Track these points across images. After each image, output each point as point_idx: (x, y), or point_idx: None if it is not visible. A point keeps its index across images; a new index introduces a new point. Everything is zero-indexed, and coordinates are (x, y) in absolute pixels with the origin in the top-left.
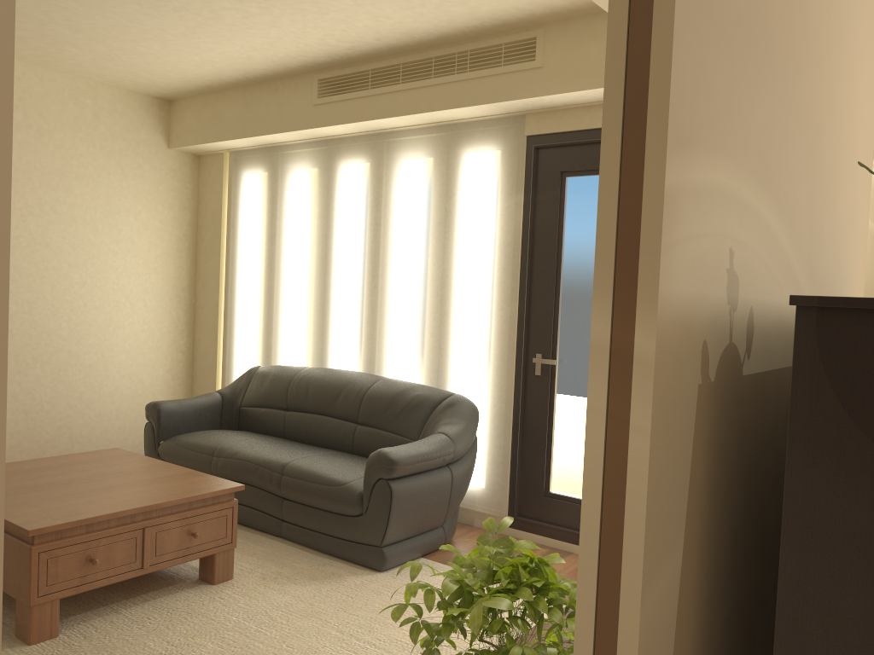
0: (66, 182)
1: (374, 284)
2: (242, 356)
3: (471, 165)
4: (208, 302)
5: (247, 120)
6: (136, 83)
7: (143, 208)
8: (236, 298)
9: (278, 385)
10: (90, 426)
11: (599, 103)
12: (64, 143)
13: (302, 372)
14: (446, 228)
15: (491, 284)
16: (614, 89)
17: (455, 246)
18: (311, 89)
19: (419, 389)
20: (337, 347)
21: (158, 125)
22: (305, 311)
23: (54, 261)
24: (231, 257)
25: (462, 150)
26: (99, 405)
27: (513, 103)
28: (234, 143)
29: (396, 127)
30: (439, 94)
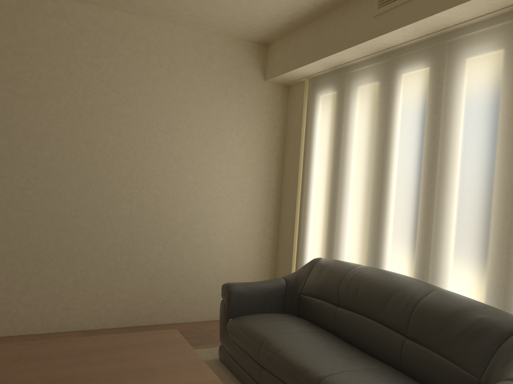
0: (186, 108)
1: (430, 187)
2: (311, 246)
3: None
4: (289, 200)
5: (318, 45)
6: (238, 28)
7: (243, 127)
8: (308, 198)
9: (331, 280)
10: (196, 292)
11: None
12: (186, 78)
13: (354, 270)
14: None
15: None
16: None
17: None
18: (372, 2)
19: (483, 311)
20: (390, 248)
21: (257, 63)
22: (362, 211)
23: (175, 166)
24: (306, 164)
25: None
26: (204, 276)
27: None
28: (309, 69)
29: (460, 23)
30: None
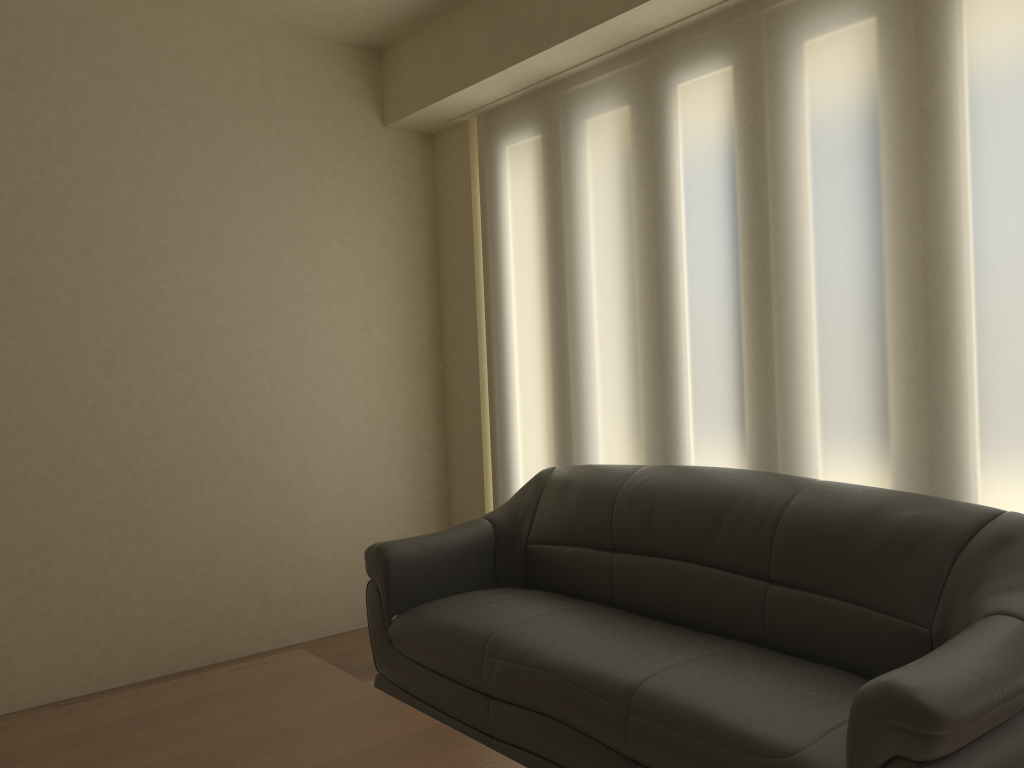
0: (227, 190)
1: (763, 295)
2: (523, 450)
3: None
4: (463, 366)
5: (501, 40)
6: (322, 16)
7: (352, 224)
8: (506, 355)
9: (593, 504)
10: (293, 580)
11: None
12: (220, 128)
13: (636, 476)
14: (929, 152)
15: None
16: None
17: (955, 186)
18: None
19: (909, 504)
20: (695, 424)
21: (364, 91)
22: (626, 364)
23: (218, 318)
24: (493, 287)
25: None
26: (306, 545)
27: None
28: (482, 92)
29: None
30: None
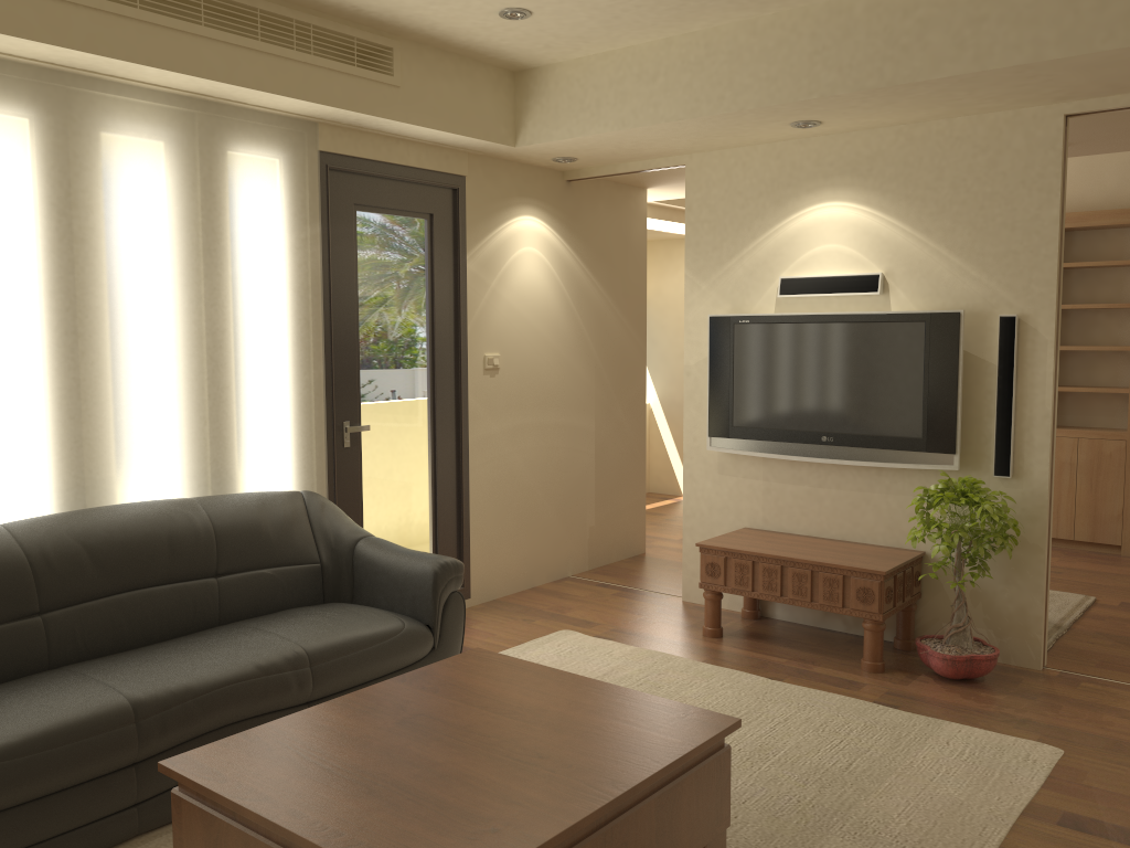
0: None
1: (81, 348)
2: None
3: (250, 173)
4: None
5: None
6: None
7: None
8: None
9: None
10: None
11: (401, 137)
12: None
13: (25, 534)
14: (218, 260)
15: (291, 340)
16: (1057, 282)
17: (235, 288)
18: None
19: (271, 497)
20: None
21: None
22: None
23: None
24: None
25: (233, 146)
26: None
27: (357, 116)
28: None
29: (121, 77)
30: (271, 69)
